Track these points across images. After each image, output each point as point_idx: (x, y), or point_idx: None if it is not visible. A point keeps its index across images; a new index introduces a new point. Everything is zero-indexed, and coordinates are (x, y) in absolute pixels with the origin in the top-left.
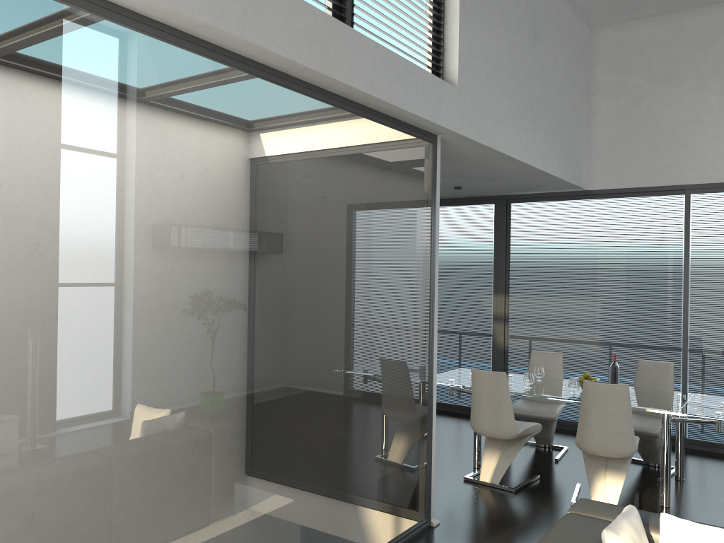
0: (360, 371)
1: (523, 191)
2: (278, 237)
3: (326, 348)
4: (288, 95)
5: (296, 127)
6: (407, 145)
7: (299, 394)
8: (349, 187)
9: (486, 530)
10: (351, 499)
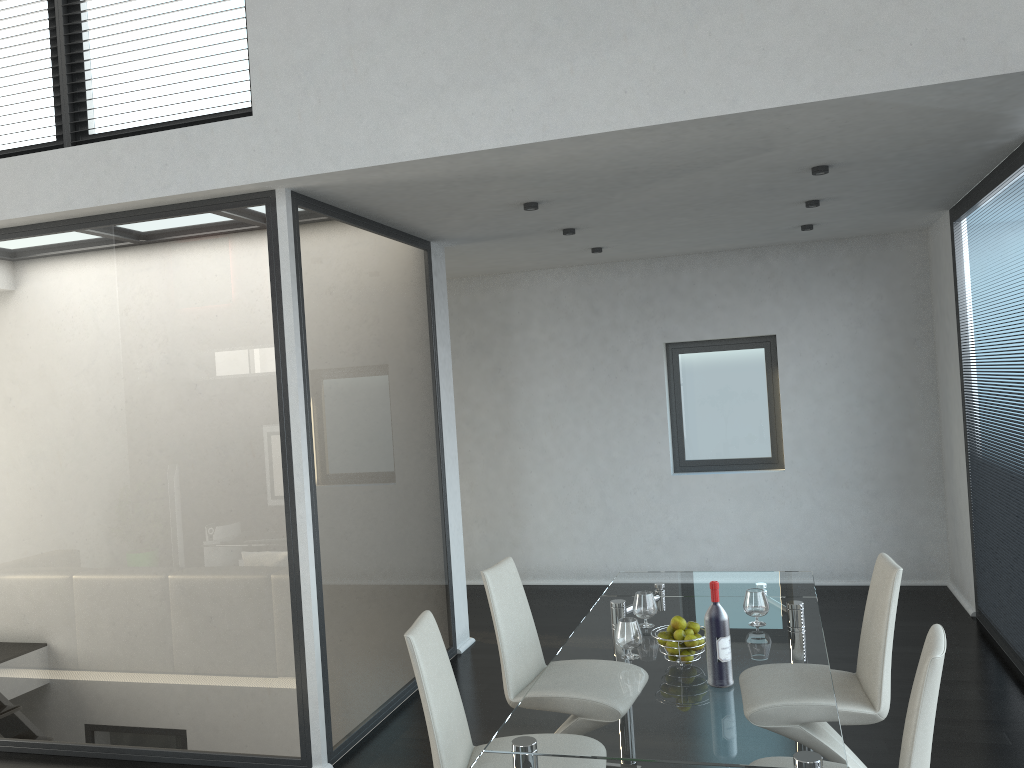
0: (137, 522)
1: (992, 119)
2: (11, 383)
3: (80, 491)
4: (10, 247)
5: (22, 273)
6: (204, 229)
7: (48, 534)
8: (100, 313)
9: None
10: (133, 667)
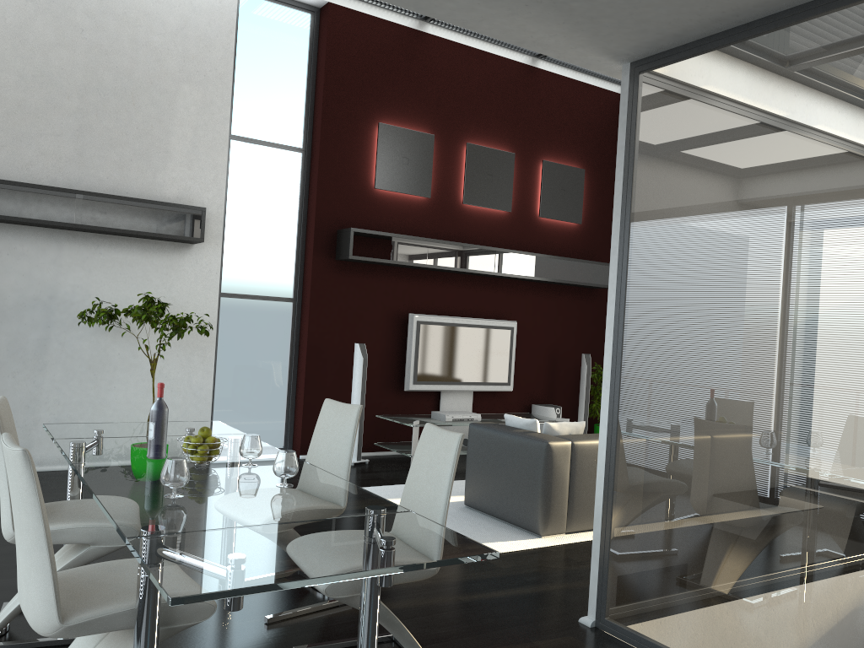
0: None
1: None
2: None
3: None
4: None
5: None
6: None
7: None
8: None
9: (524, 601)
10: None
